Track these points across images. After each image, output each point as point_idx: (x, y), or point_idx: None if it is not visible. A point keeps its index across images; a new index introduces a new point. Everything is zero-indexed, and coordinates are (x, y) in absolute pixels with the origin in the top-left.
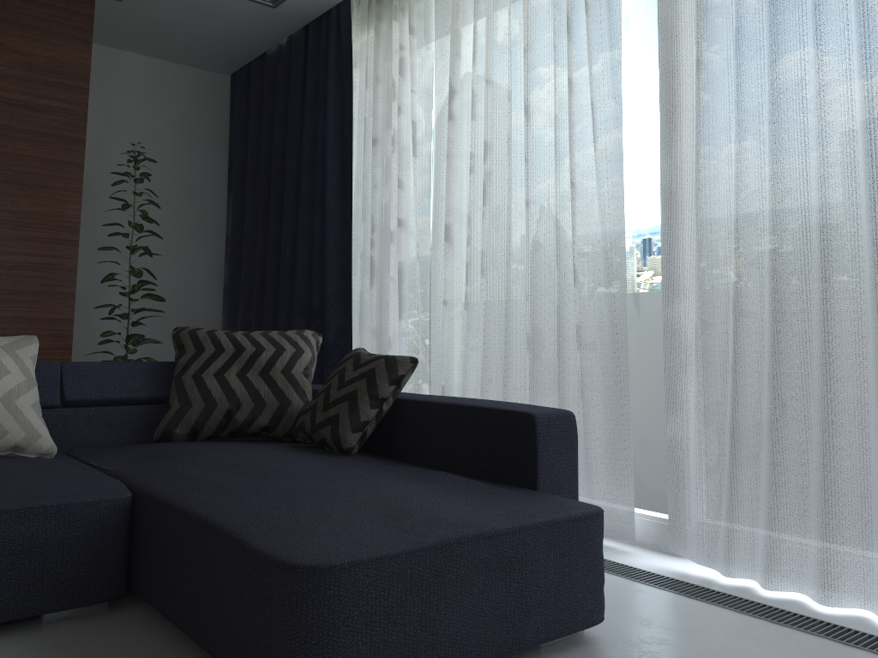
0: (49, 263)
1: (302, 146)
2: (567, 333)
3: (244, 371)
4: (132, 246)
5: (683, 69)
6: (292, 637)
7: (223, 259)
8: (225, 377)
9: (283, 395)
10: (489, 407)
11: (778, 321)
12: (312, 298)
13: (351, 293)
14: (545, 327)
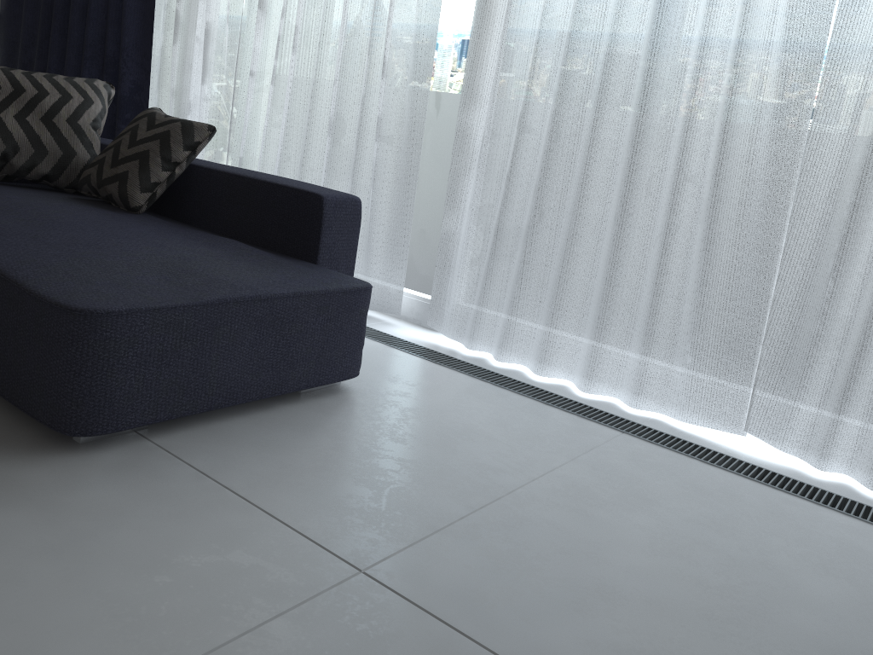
0: None
1: None
2: (368, 124)
3: (24, 114)
4: None
5: None
6: (67, 370)
7: None
8: (0, 117)
9: (68, 145)
10: (281, 184)
11: (552, 141)
12: (107, 45)
13: (151, 47)
14: (349, 115)
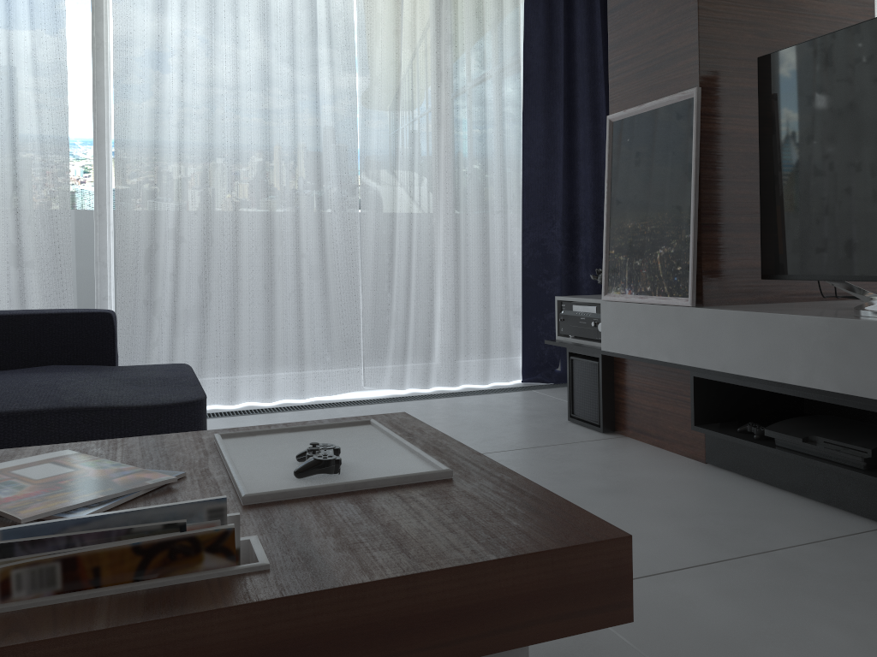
0: None
1: None
2: None
3: None
4: None
5: (135, 60)
6: None
7: None
8: None
9: None
10: (56, 312)
11: (210, 245)
12: None
13: None
14: None
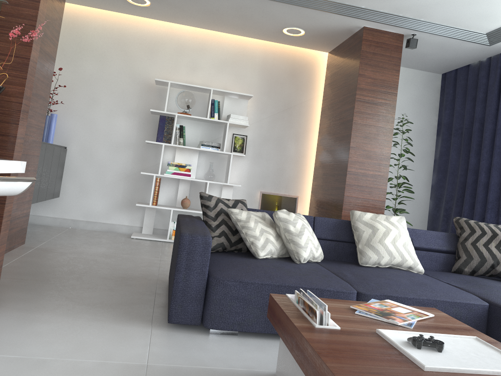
0: (376, 174)
1: (497, 119)
2: None
3: (498, 245)
4: (397, 164)
5: None
6: None
7: (431, 170)
8: (488, 247)
9: None
10: None
11: None
12: (500, 202)
13: None
14: None
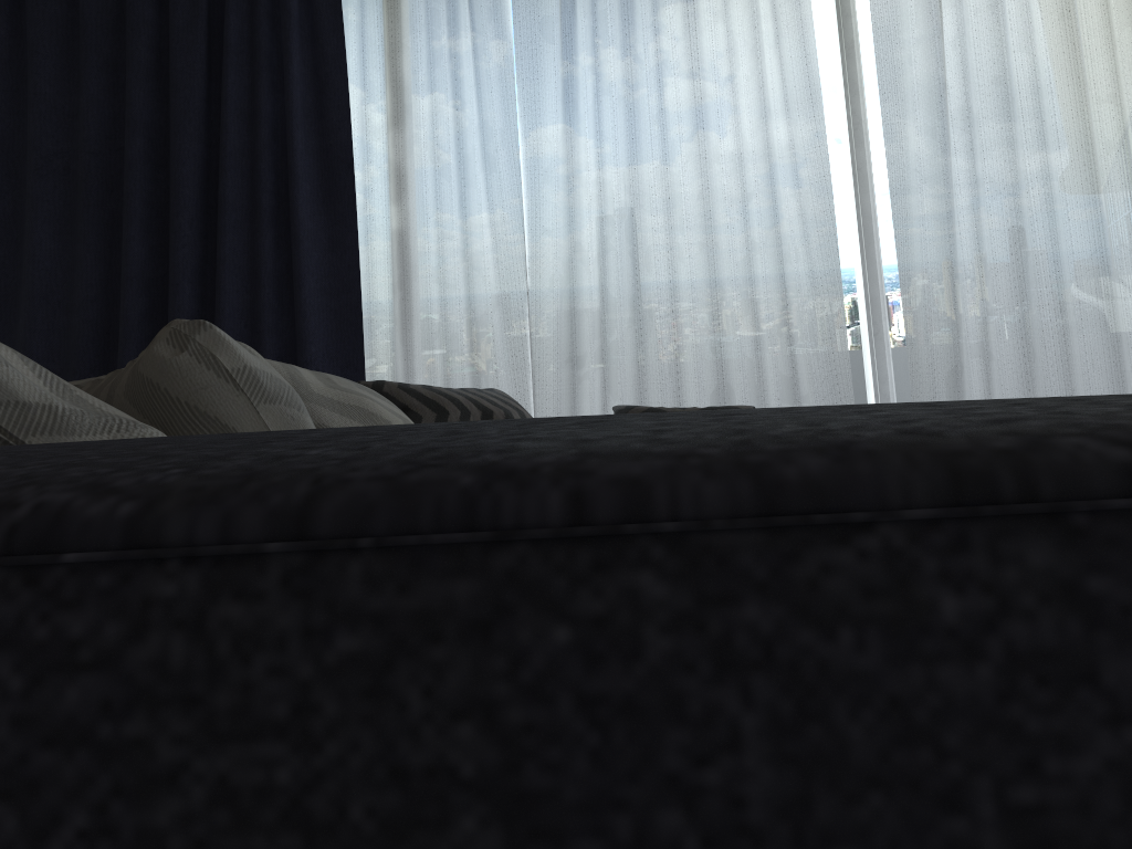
0: None
1: (224, 126)
2: (768, 388)
3: None
4: None
5: (908, 133)
6: None
7: None
8: None
9: None
10: None
11: (1032, 361)
12: None
13: (361, 352)
14: (735, 383)
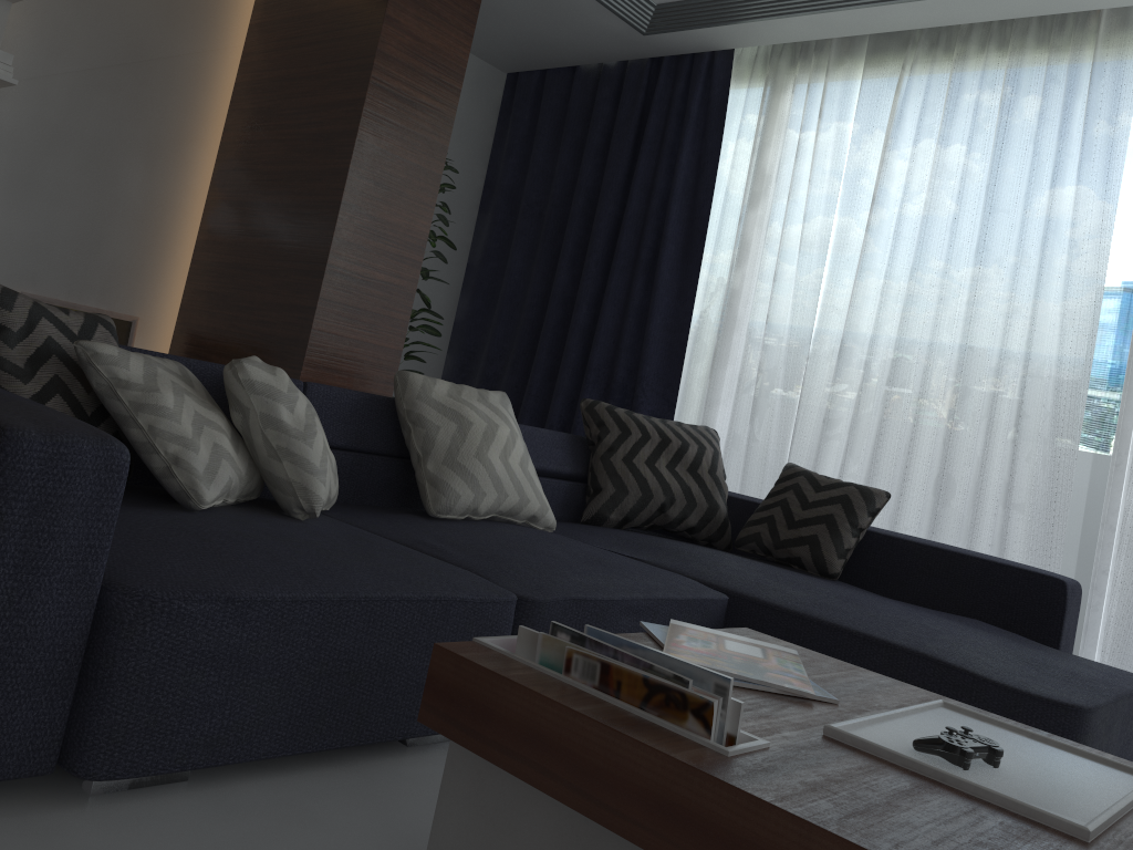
0: (392, 283)
1: (630, 196)
2: (988, 487)
3: (672, 464)
4: None
5: None
6: None
7: (459, 288)
8: (656, 467)
9: (711, 497)
10: (1001, 562)
11: None
12: (617, 371)
13: (679, 378)
14: (959, 475)
